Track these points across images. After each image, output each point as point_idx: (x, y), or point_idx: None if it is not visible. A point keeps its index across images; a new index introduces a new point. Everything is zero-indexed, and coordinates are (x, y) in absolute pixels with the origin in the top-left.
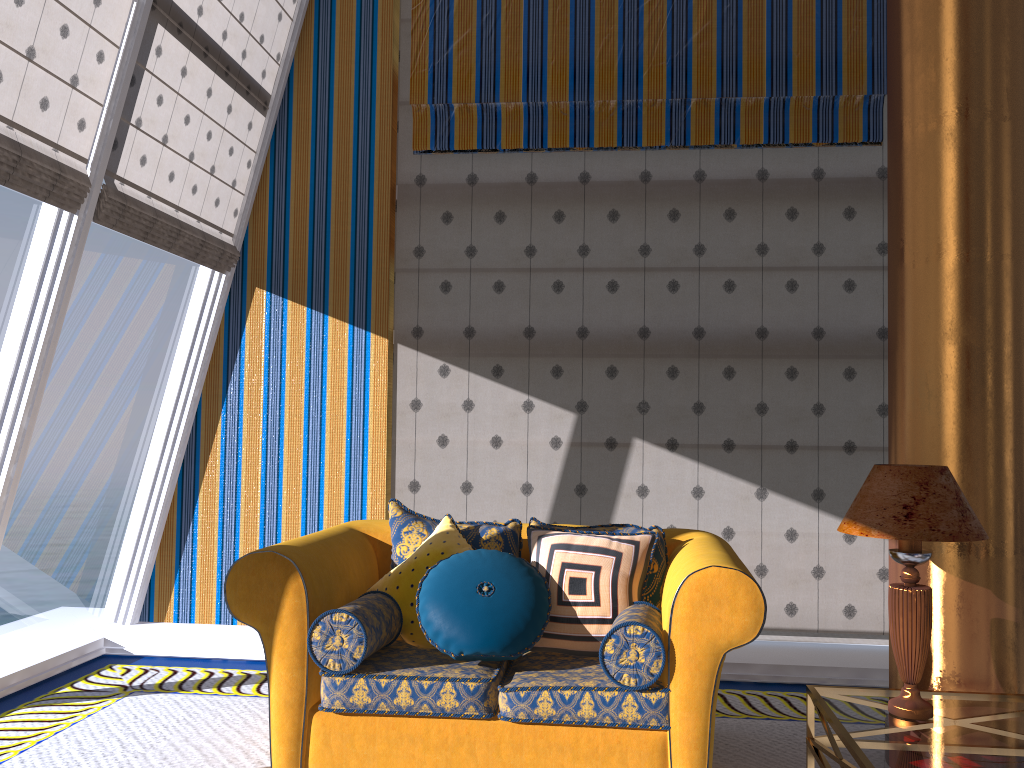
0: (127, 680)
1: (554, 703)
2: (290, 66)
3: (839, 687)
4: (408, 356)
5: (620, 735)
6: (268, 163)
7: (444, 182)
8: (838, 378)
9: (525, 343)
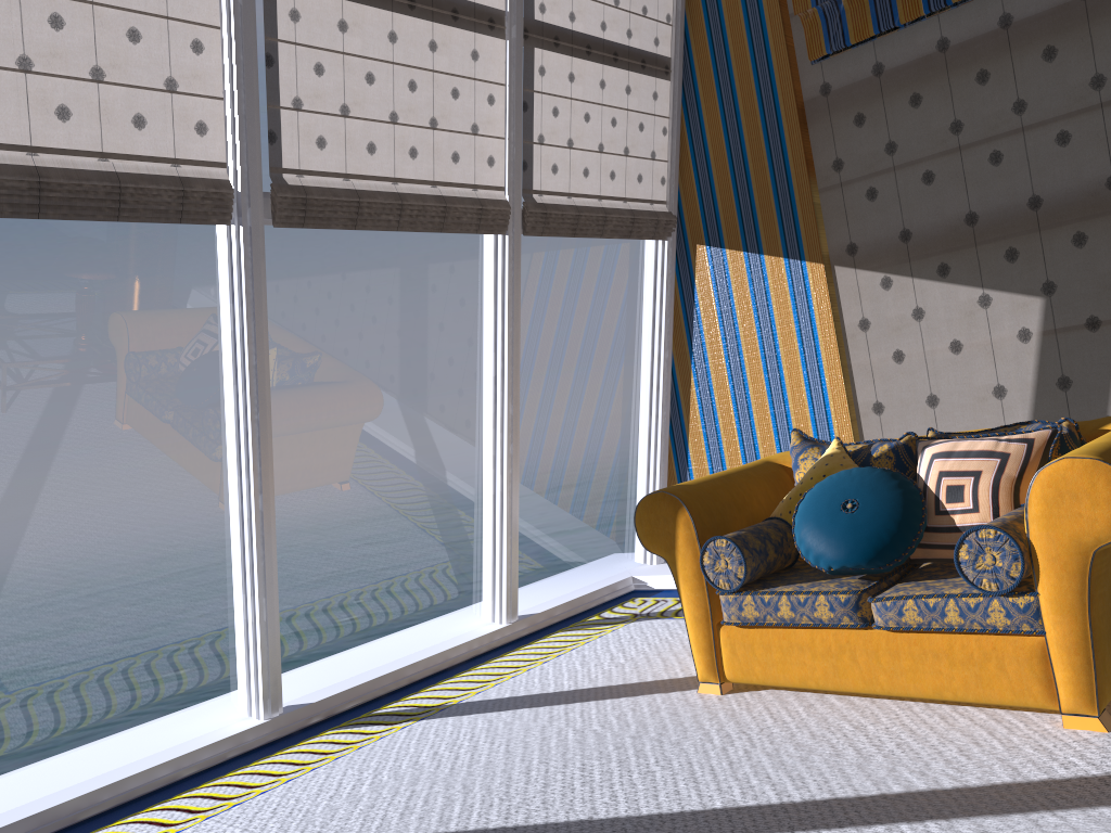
0: (639, 609)
1: (919, 611)
2: (682, 21)
3: None
4: (847, 276)
5: (994, 641)
6: (683, 123)
7: (849, 83)
8: None
9: (968, 232)
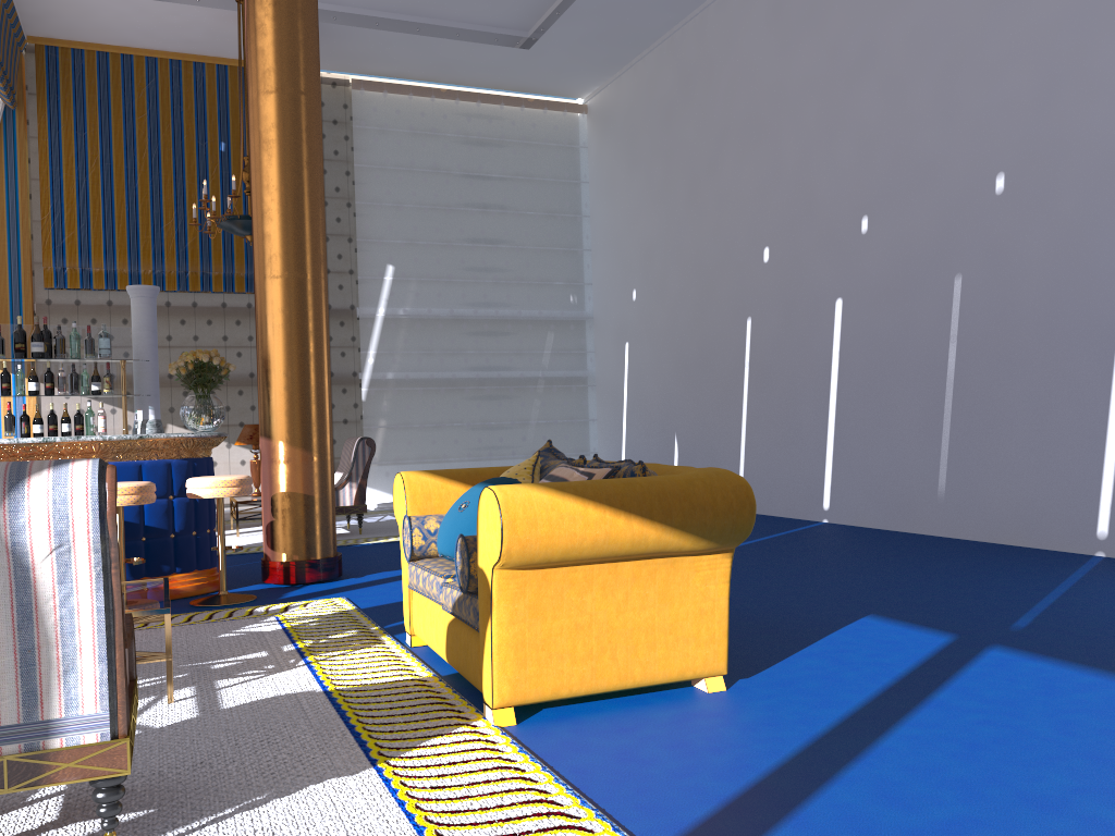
0: None
1: None
2: None
3: None
4: None
5: None
6: None
7: (62, 303)
8: None
9: None
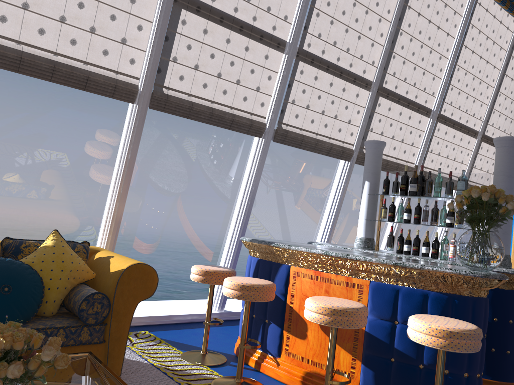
0: None
1: None
2: None
3: None
4: None
5: None
6: None
7: None
8: None
9: None
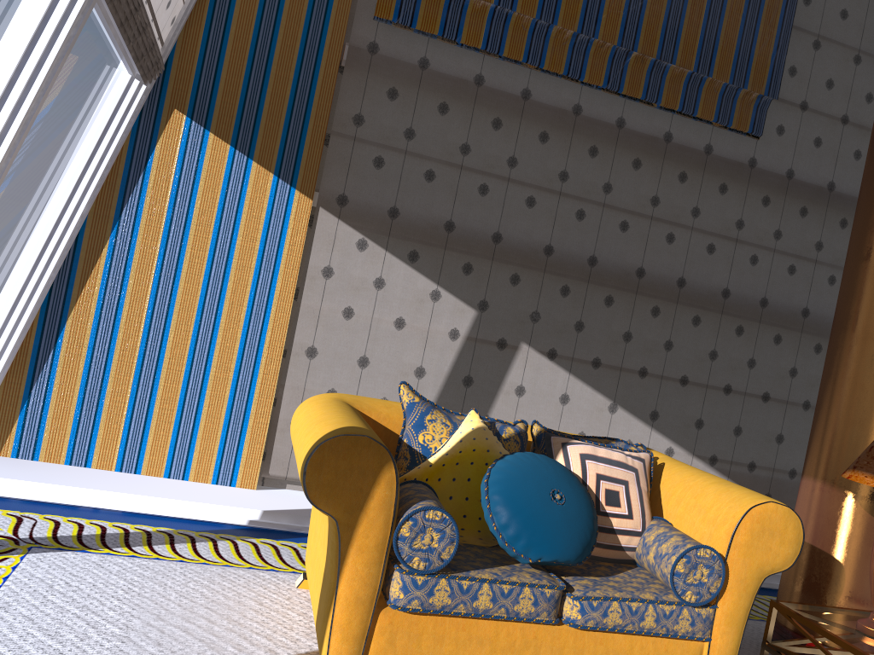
0: (7, 530)
1: (622, 614)
2: None
3: (795, 603)
4: (328, 222)
5: (667, 644)
6: None
7: (396, 57)
8: (687, 323)
9: (444, 235)
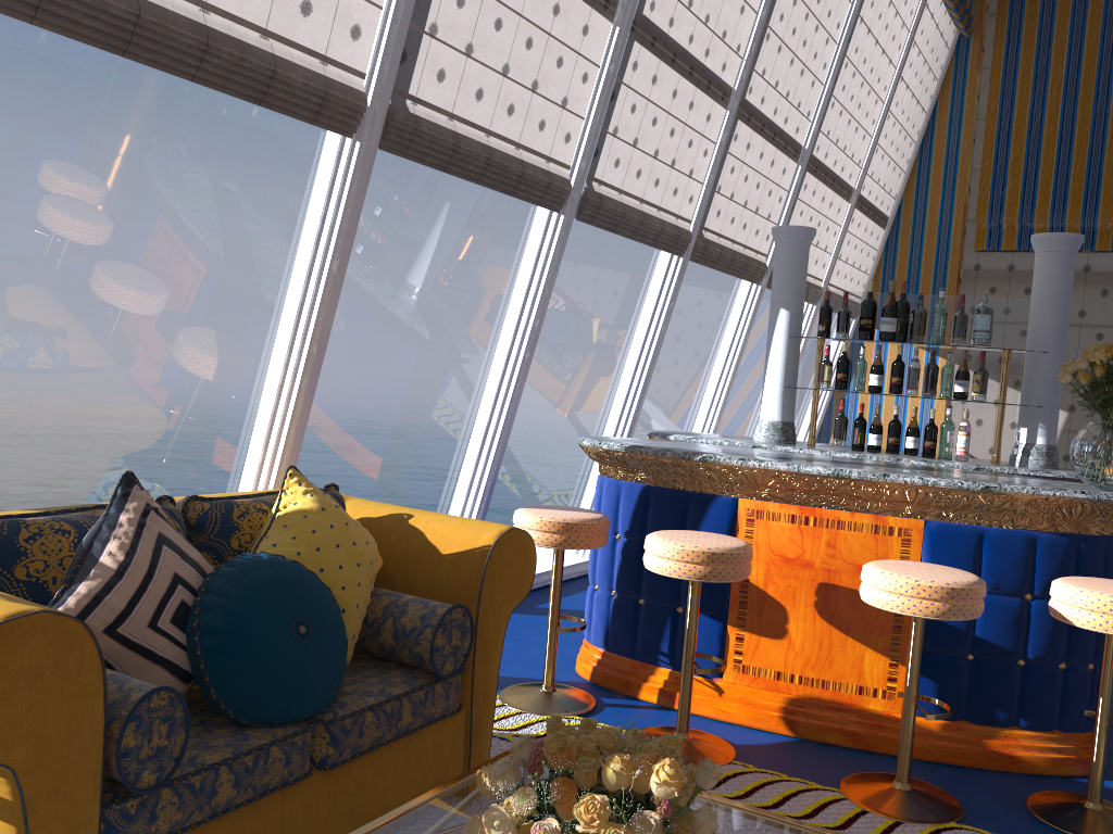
0: None
1: None
2: (900, 199)
3: None
4: None
5: None
6: (882, 255)
7: (992, 269)
8: None
9: None
